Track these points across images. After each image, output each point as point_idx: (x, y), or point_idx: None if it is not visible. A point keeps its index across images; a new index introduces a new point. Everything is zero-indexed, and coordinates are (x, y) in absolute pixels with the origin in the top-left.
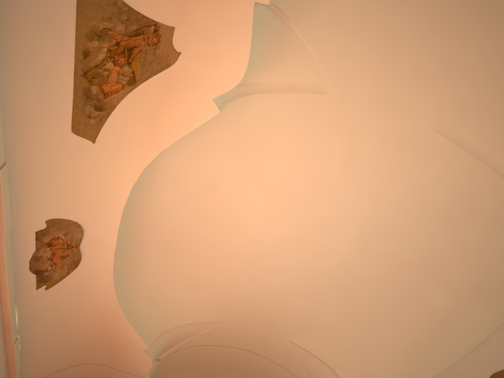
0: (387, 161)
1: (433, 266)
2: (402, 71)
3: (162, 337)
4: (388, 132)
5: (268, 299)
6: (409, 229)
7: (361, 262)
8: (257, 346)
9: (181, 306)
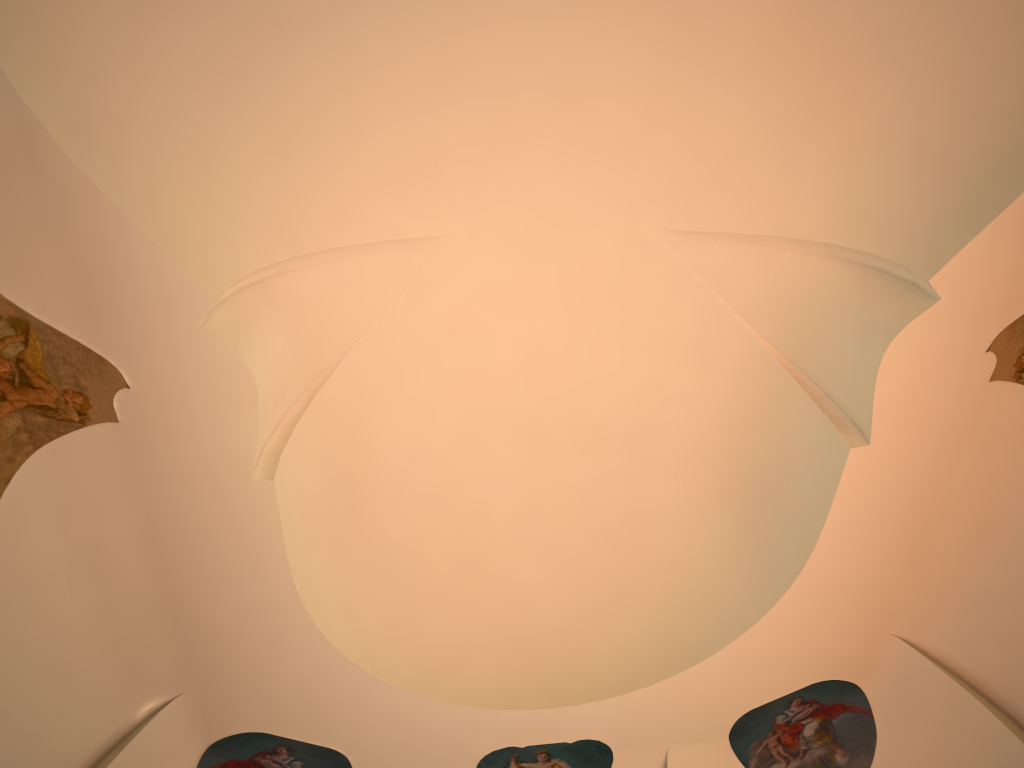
0: (483, 117)
1: None
2: (545, 297)
3: None
4: (516, 184)
5: None
6: None
7: None
8: None
9: None
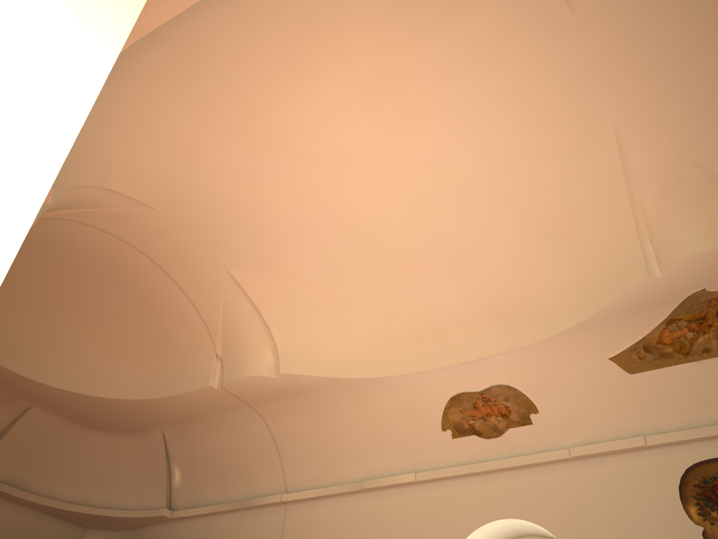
0: (537, 131)
1: (473, 264)
2: (650, 46)
3: (63, 193)
4: (571, 101)
5: (246, 209)
6: (484, 214)
7: (399, 222)
8: (172, 260)
9: (121, 162)
